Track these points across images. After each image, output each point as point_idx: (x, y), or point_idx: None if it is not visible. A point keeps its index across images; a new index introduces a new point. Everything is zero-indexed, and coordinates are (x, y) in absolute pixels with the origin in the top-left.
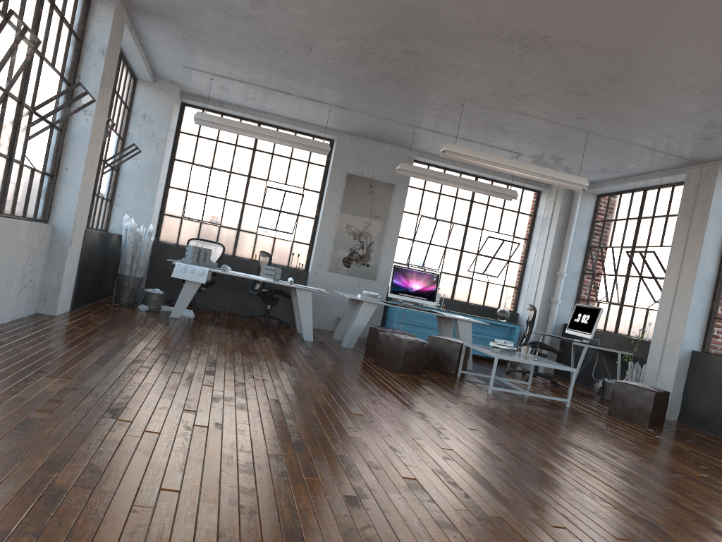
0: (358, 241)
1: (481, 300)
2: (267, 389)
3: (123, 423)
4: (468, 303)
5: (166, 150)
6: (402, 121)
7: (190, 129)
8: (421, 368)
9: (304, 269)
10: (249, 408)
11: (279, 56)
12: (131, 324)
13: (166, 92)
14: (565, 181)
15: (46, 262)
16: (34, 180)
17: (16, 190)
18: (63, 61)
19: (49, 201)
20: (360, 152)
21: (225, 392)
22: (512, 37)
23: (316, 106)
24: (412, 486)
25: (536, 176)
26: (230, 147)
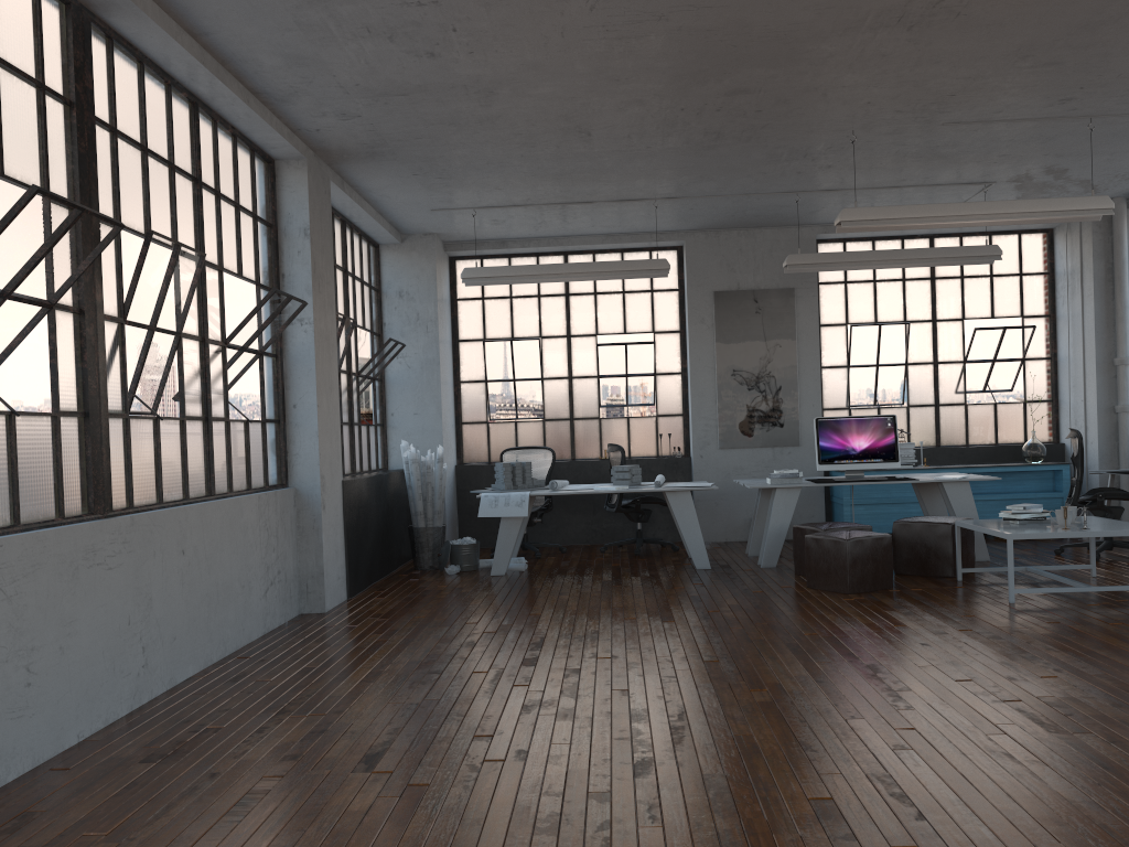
0: (756, 390)
1: (990, 435)
2: (614, 674)
3: (380, 777)
4: (968, 446)
5: (440, 333)
6: (772, 190)
7: (470, 291)
8: (889, 580)
9: (683, 455)
10: (577, 713)
11: (550, 157)
12: (430, 602)
13: (421, 250)
14: (1067, 212)
15: (297, 541)
16: (251, 435)
17: (228, 457)
18: (255, 262)
19: (282, 456)
20: (727, 254)
21: (545, 691)
22: (884, 18)
23: (636, 207)
24: (822, 813)
25: (1012, 218)
26: (531, 302)
